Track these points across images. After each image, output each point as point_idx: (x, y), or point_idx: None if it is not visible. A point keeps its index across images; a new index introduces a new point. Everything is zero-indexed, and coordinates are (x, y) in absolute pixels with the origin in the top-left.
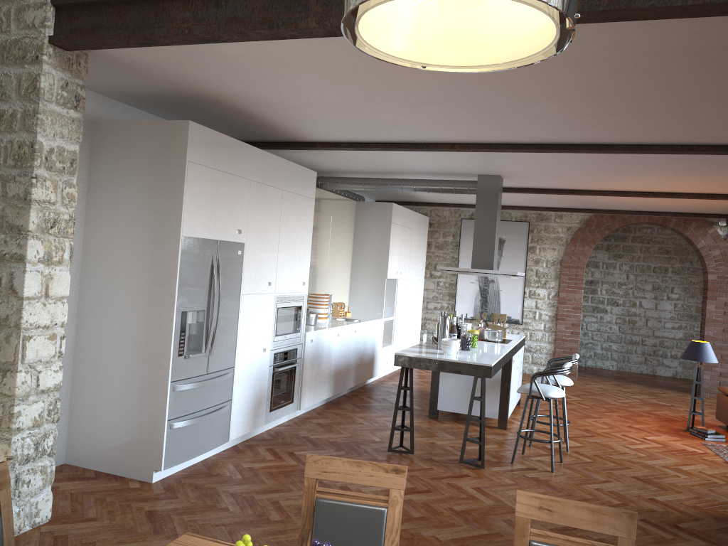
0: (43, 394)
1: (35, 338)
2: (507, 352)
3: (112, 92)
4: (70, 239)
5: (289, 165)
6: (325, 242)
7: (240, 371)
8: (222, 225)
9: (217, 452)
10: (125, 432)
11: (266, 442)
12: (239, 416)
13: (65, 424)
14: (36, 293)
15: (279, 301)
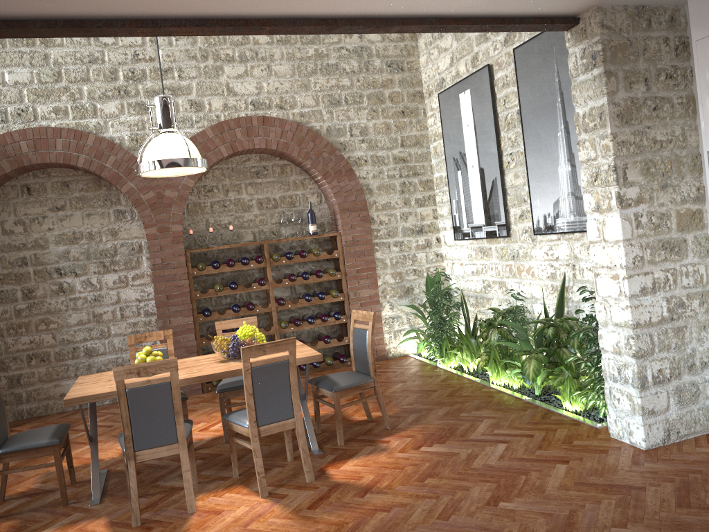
0: (618, 327)
1: (601, 276)
2: None
3: None
4: (614, 186)
5: None
6: None
7: None
8: None
9: None
10: None
11: None
12: None
13: None
14: (595, 238)
15: None
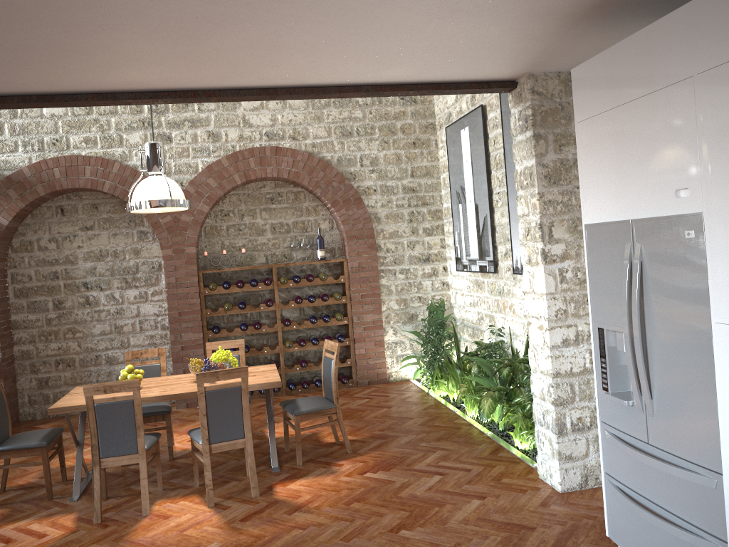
0: (543, 375)
1: (531, 325)
2: None
3: None
4: (540, 242)
5: None
6: None
7: None
8: (642, 192)
9: None
10: None
11: None
12: None
13: None
14: (528, 289)
15: None
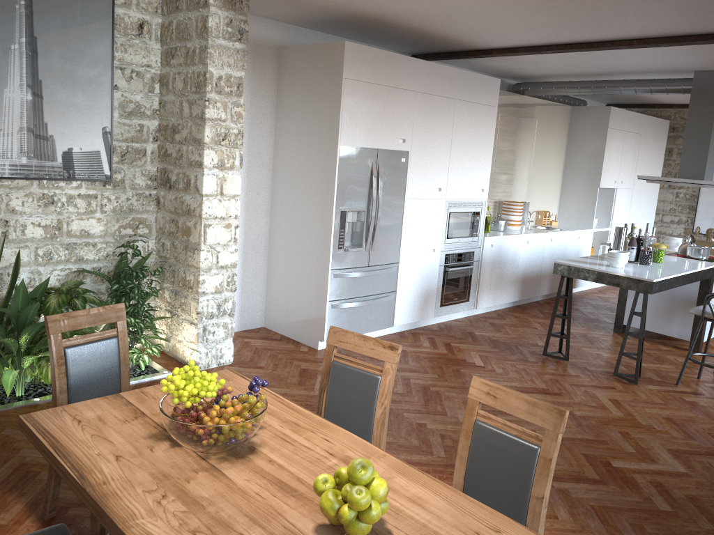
0: (222, 269)
1: (213, 226)
2: (699, 270)
3: (292, 21)
4: (240, 149)
5: (464, 74)
6: (527, 150)
7: (405, 267)
8: (383, 135)
9: (383, 334)
10: (300, 307)
11: (431, 332)
12: (405, 307)
13: (263, 297)
14: (213, 192)
15: (452, 206)
